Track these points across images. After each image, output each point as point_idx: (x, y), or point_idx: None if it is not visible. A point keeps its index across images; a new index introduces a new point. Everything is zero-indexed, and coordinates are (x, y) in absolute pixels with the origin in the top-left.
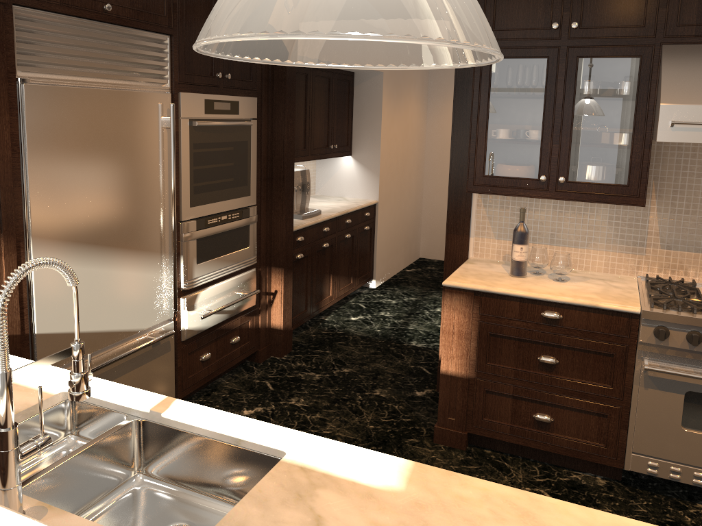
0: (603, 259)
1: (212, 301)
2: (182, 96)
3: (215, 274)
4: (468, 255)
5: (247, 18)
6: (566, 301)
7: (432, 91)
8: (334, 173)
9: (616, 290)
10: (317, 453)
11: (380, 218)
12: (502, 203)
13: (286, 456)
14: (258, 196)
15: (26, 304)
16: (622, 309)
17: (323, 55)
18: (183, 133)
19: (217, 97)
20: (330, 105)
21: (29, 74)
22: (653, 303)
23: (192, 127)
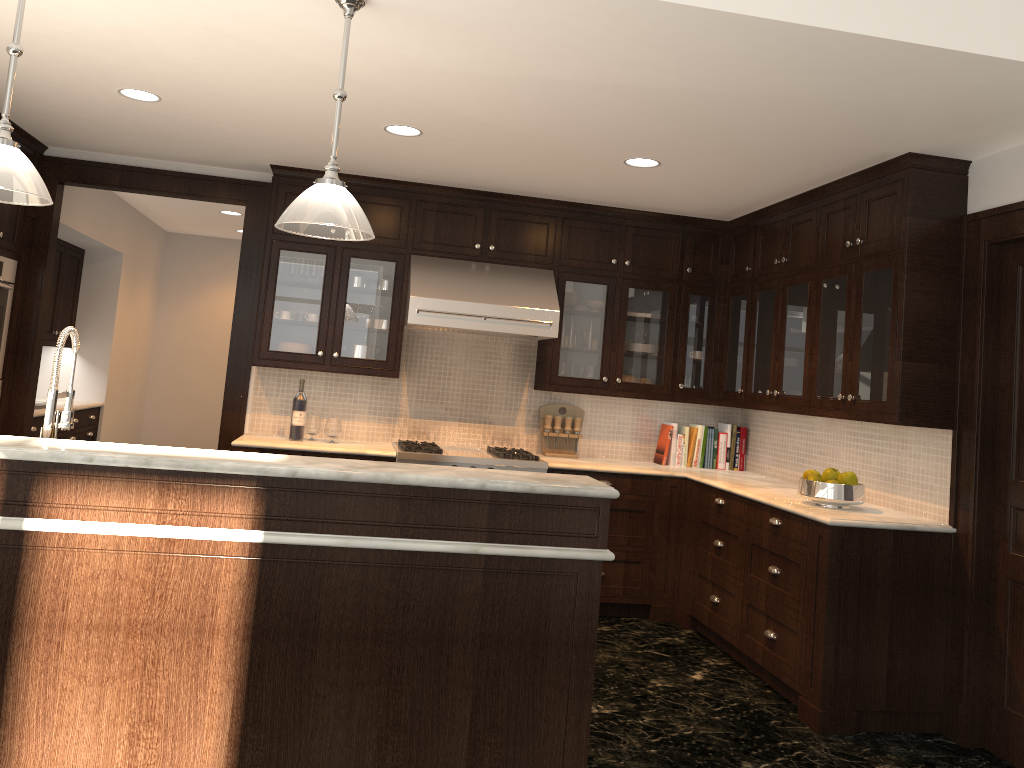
0: (365, 429)
1: None
2: None
3: None
4: (244, 431)
5: (315, 218)
6: (340, 451)
7: (166, 284)
8: (44, 369)
9: (377, 446)
10: None
11: (104, 425)
12: (279, 380)
13: None
14: (3, 370)
15: None
16: (383, 454)
17: (300, 230)
18: None
19: None
20: (60, 284)
21: None
22: (405, 447)
23: None
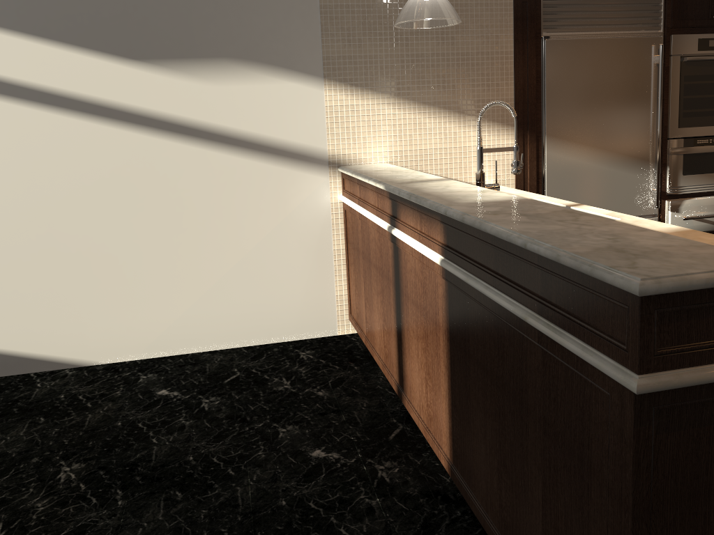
0: None
1: (698, 210)
2: (673, 38)
3: (704, 187)
4: None
5: None
6: None
7: None
8: None
9: None
10: (636, 222)
11: None
12: None
13: (617, 220)
14: None
15: (540, 176)
16: None
17: None
18: (673, 68)
19: (713, 36)
20: None
21: (550, 33)
22: None
23: (683, 62)
